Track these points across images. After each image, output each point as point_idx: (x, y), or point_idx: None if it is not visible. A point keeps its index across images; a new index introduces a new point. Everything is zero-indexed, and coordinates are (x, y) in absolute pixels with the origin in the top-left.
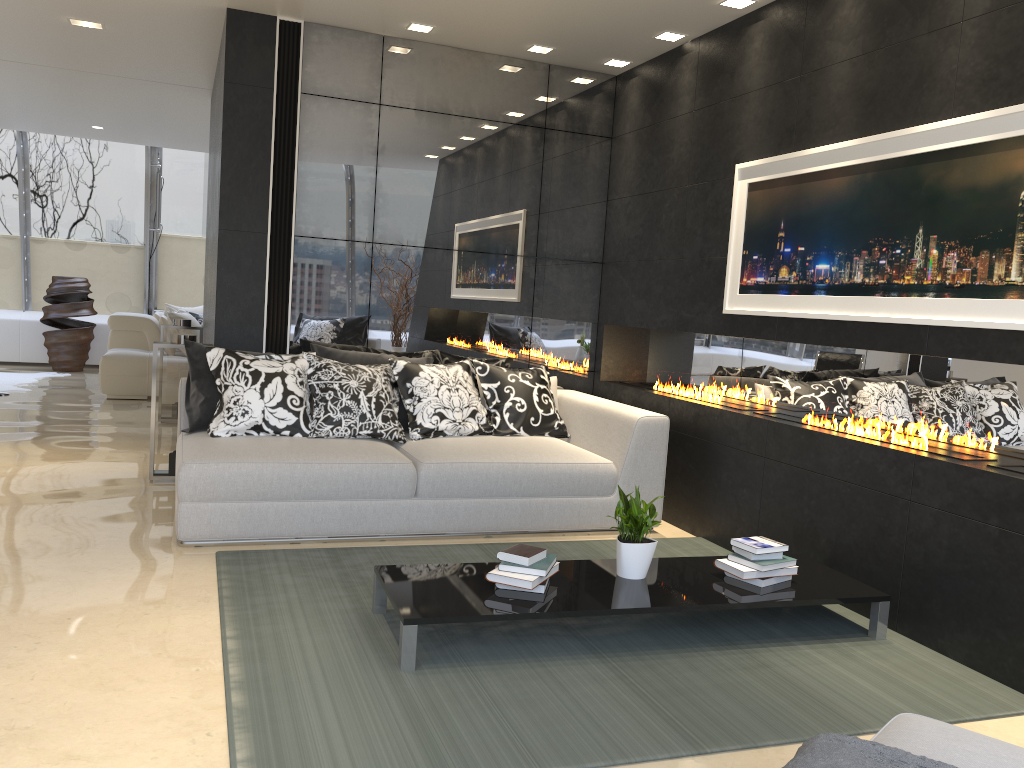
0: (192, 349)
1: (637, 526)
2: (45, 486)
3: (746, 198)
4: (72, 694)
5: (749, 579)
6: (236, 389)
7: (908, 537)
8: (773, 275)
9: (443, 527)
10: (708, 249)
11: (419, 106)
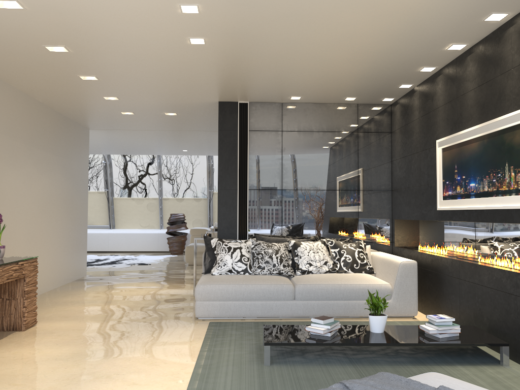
0: (206, 239)
1: (376, 307)
2: (153, 298)
3: (441, 155)
4: (141, 365)
5: (434, 334)
6: (221, 254)
7: (517, 314)
8: (454, 190)
9: (307, 313)
10: (430, 180)
11: (299, 129)
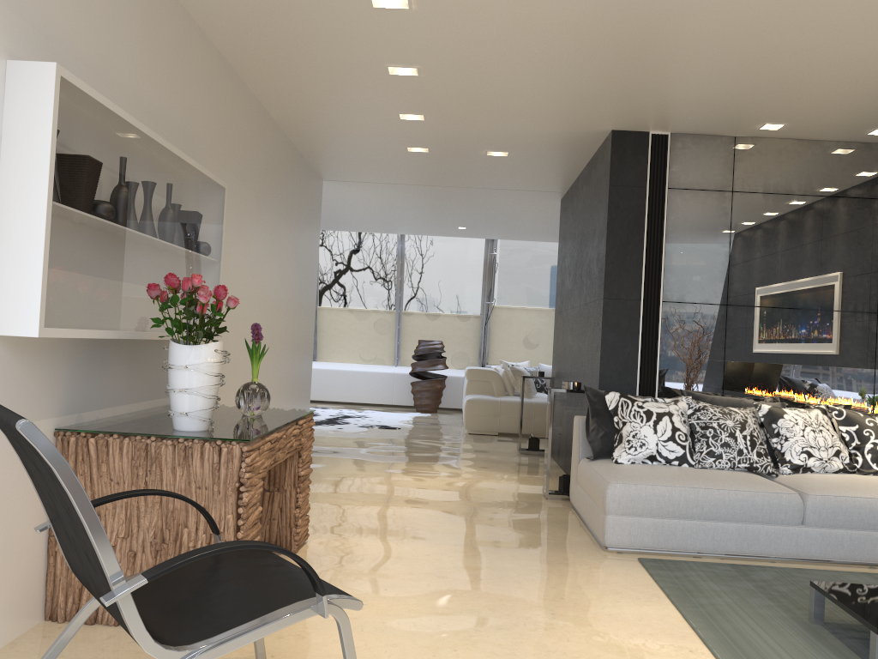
0: (590, 393)
1: None
2: (473, 497)
3: None
4: (606, 656)
5: None
6: (633, 425)
7: None
8: None
9: (829, 554)
10: None
11: (766, 190)
